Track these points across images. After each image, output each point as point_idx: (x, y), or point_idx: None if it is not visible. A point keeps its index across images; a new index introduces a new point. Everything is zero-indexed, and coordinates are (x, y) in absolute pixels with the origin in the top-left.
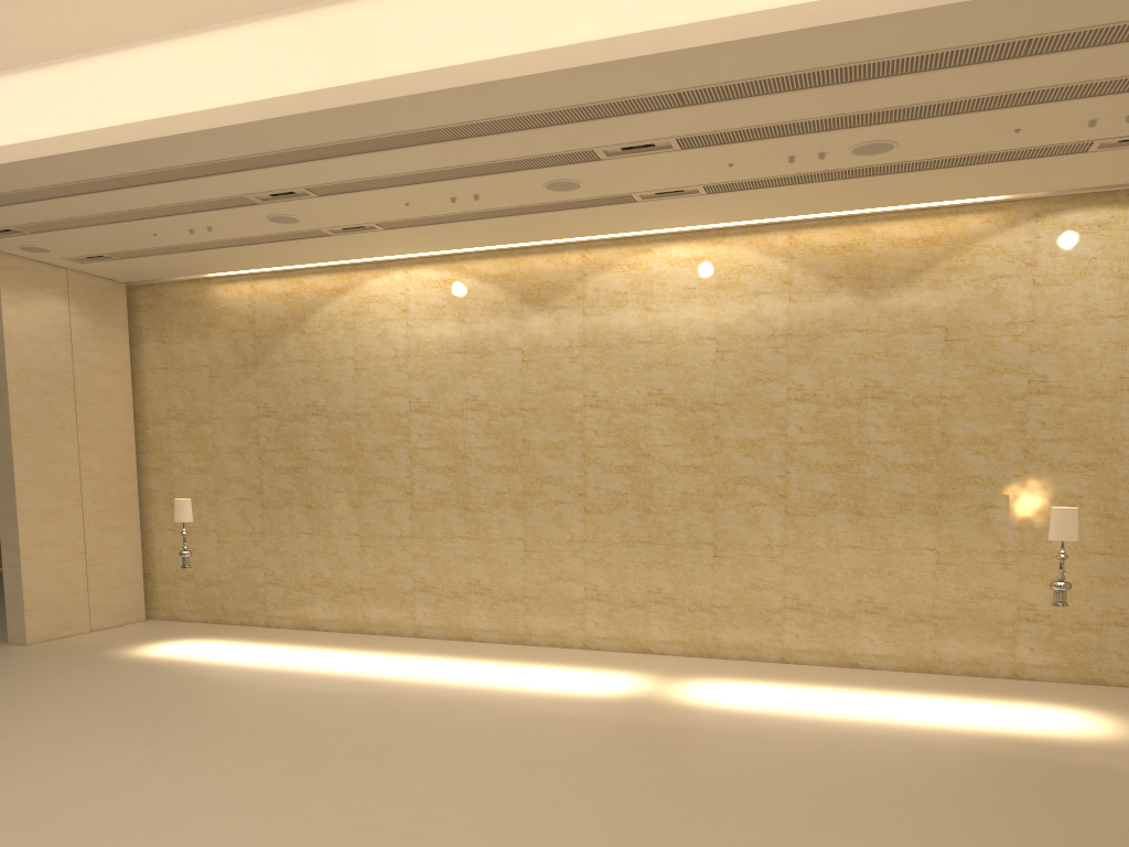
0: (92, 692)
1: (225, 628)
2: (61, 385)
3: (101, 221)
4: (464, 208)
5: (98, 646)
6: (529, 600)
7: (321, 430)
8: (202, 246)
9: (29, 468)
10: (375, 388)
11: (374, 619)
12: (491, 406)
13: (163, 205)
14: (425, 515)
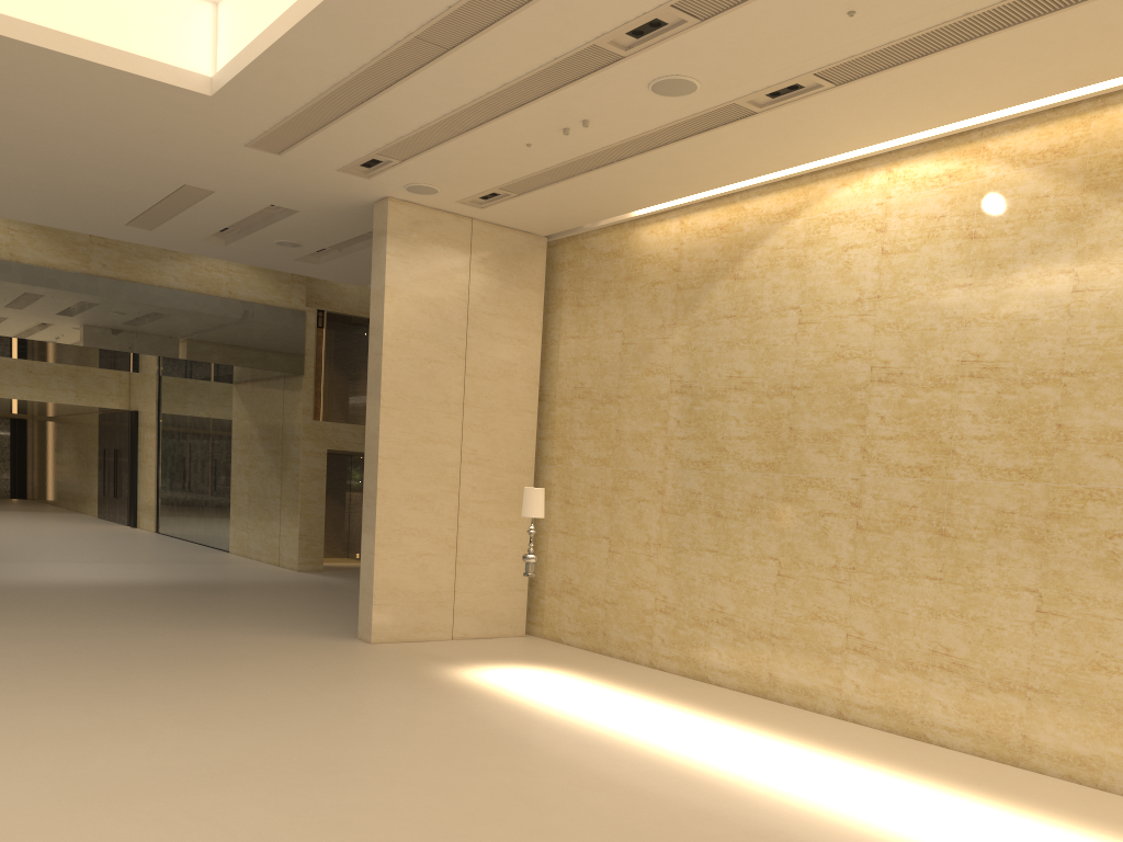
0: (345, 713)
1: (599, 659)
2: (448, 353)
3: (456, 128)
4: (960, 6)
5: (435, 658)
6: (1035, 695)
7: (743, 411)
8: (596, 161)
9: (397, 444)
10: (823, 350)
11: (783, 681)
12: (1005, 370)
13: (505, 84)
14: (874, 539)
